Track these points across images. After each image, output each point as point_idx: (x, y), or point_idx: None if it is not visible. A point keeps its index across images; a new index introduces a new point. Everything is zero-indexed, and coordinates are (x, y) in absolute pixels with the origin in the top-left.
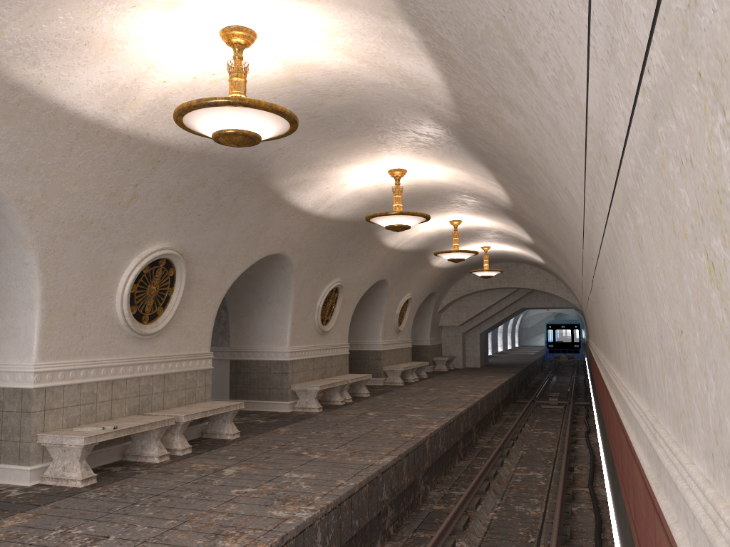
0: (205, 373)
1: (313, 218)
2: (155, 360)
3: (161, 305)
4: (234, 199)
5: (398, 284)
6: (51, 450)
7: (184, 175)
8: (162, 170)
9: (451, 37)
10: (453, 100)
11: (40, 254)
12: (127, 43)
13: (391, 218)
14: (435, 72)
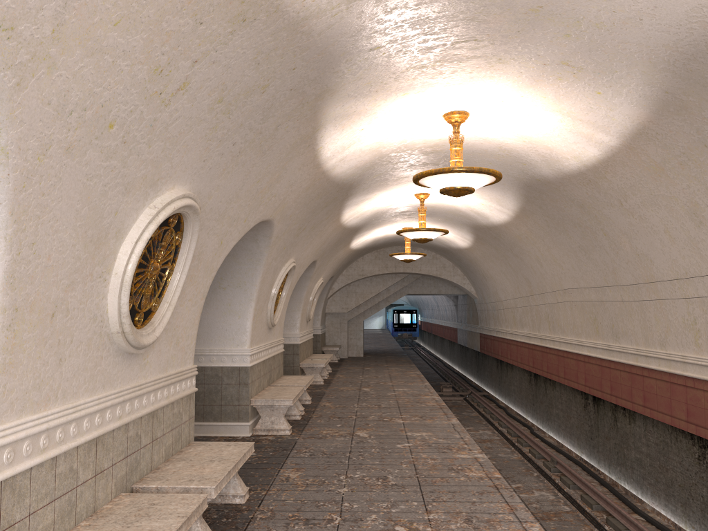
0: (189, 400)
1: (318, 173)
2: (145, 390)
3: (158, 294)
4: (277, 126)
5: (320, 266)
6: None
7: (256, 63)
8: (238, 42)
9: None
10: None
11: (17, 181)
12: None
13: (461, 176)
14: None
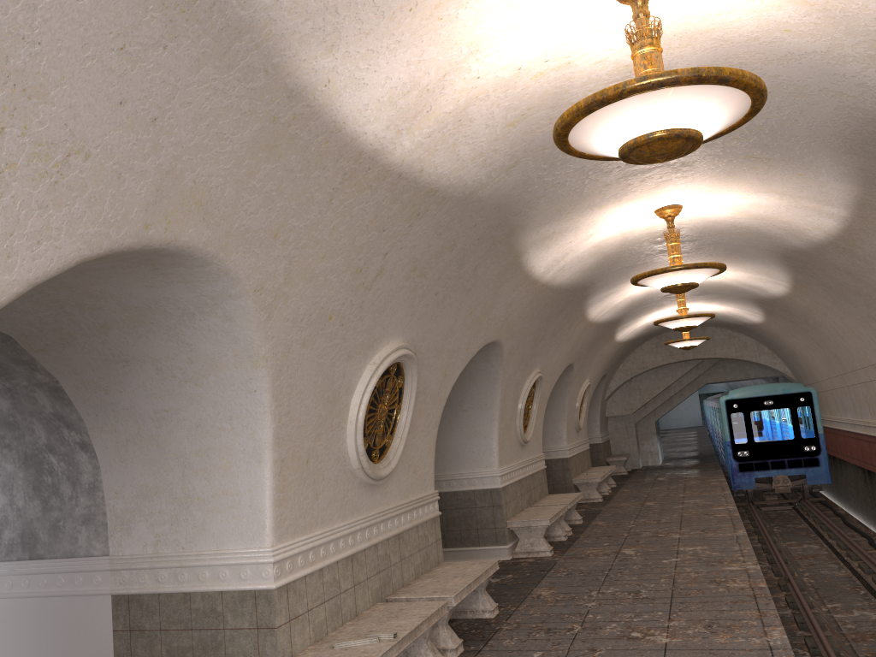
0: (434, 523)
1: (538, 287)
2: (389, 515)
3: (390, 431)
4: (475, 267)
5: (581, 368)
6: None
7: (438, 234)
8: (417, 228)
9: None
10: None
11: (274, 374)
12: (465, 6)
13: (677, 274)
14: None
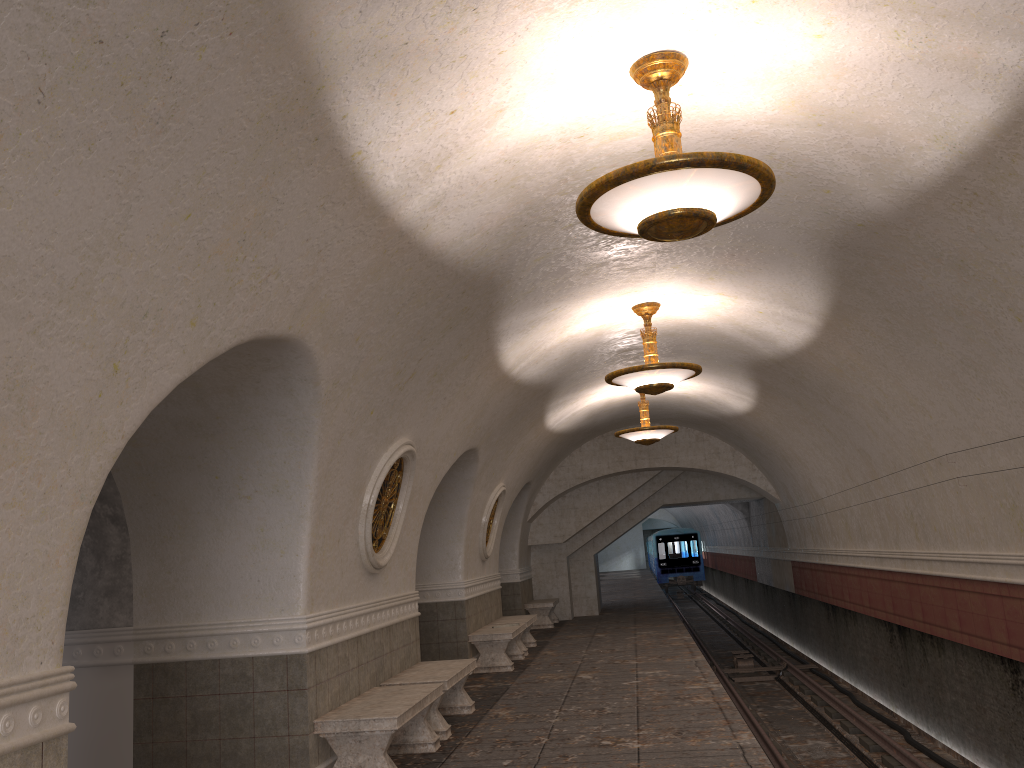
0: (41, 757)
1: (389, 233)
2: None
3: None
4: (160, 35)
5: (491, 461)
6: None
7: None
8: None
9: None
10: None
11: None
12: None
13: (677, 182)
14: None
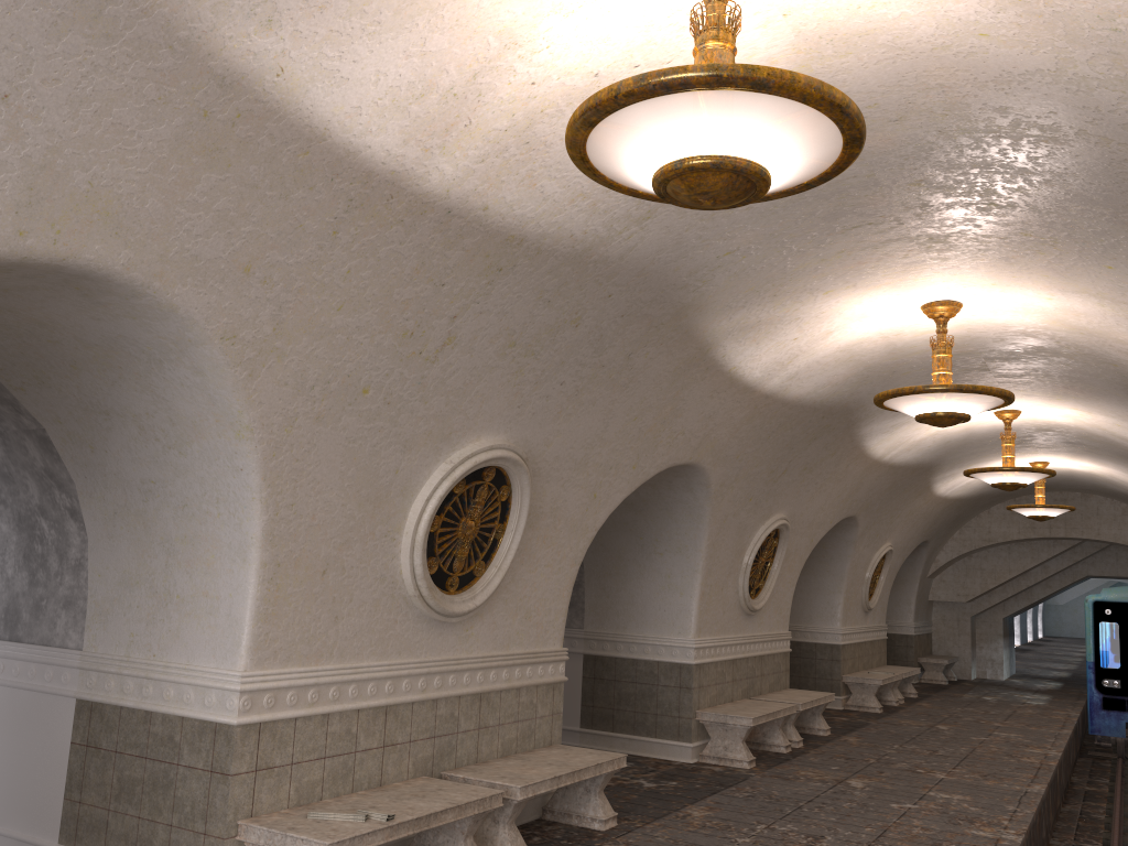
0: (553, 690)
1: (757, 398)
2: (466, 666)
3: (482, 557)
4: (628, 355)
5: (873, 525)
6: None
7: (545, 301)
8: (504, 288)
9: None
10: None
11: (266, 451)
12: None
13: (933, 398)
14: None
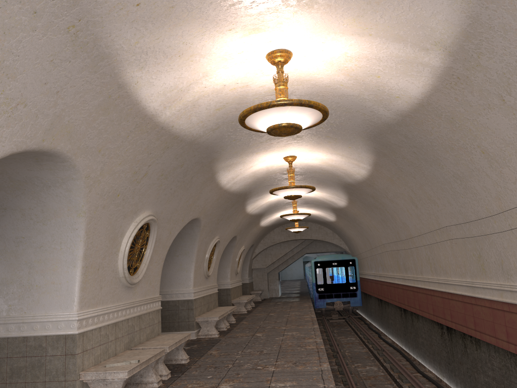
0: (158, 312)
1: (222, 191)
2: (136, 304)
3: (140, 259)
4: (192, 177)
5: (240, 239)
6: (93, 385)
7: (176, 158)
8: (166, 154)
9: (497, 64)
10: (412, 107)
11: (88, 221)
12: (204, 57)
13: (292, 190)
14: (423, 88)
